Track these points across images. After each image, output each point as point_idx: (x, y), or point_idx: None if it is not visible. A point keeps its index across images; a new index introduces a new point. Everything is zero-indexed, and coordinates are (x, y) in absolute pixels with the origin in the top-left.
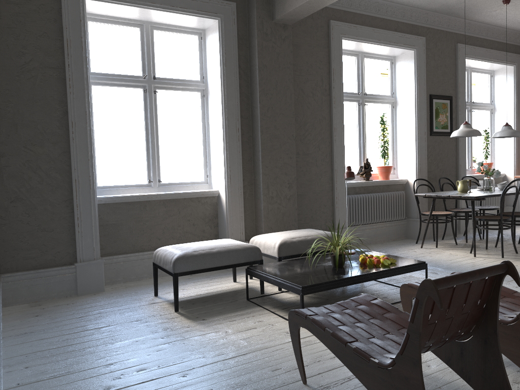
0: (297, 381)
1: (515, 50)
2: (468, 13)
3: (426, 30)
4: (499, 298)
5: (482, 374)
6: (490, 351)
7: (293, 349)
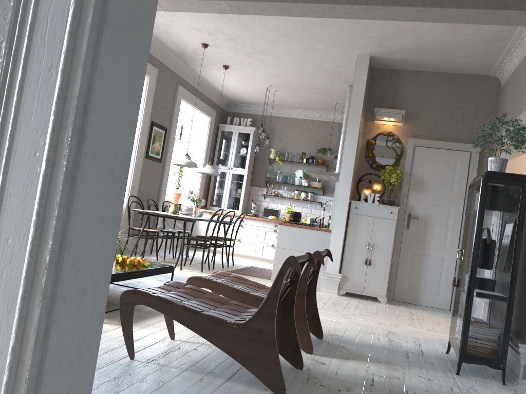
0: (123, 358)
1: (212, 105)
2: (194, 63)
3: (159, 64)
4: (299, 278)
5: (279, 333)
6: (287, 316)
7: (122, 327)
